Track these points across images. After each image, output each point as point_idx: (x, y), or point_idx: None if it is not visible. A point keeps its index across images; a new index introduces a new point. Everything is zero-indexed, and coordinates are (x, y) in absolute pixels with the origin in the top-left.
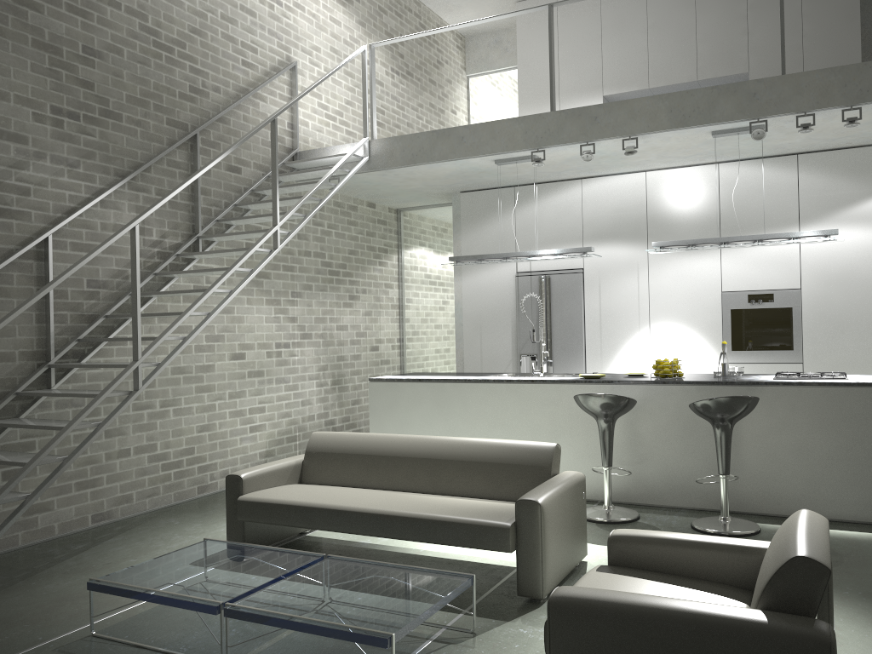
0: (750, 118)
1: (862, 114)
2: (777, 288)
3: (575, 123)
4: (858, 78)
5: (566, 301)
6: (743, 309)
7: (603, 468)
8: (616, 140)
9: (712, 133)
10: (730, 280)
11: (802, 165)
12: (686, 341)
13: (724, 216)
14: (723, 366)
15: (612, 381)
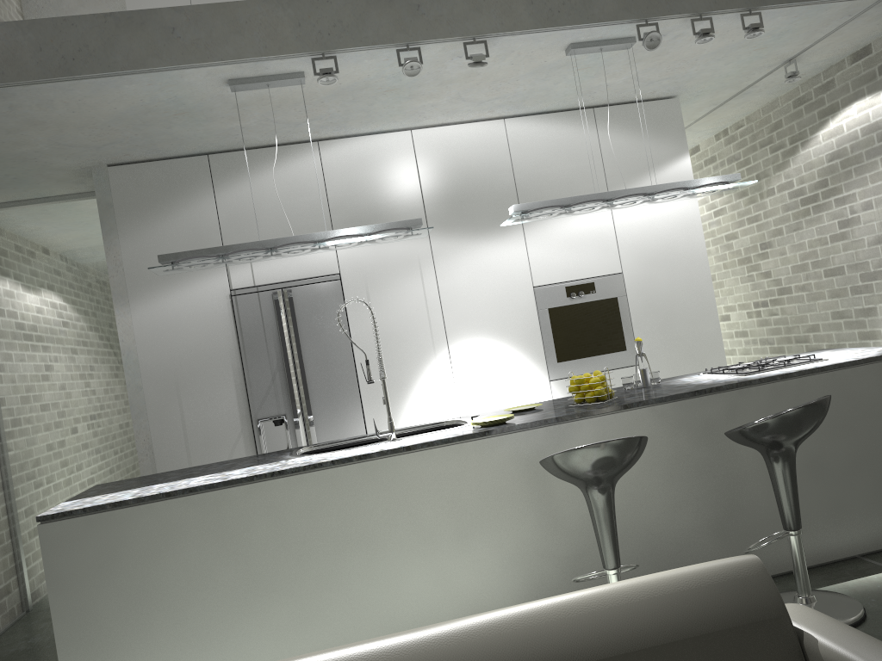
0: (638, 19)
1: (733, 32)
2: (596, 274)
3: (385, 12)
4: None
5: (322, 326)
6: (563, 306)
7: (610, 573)
8: (446, 48)
9: (572, 46)
10: (541, 270)
11: (601, 121)
12: (500, 359)
13: (521, 187)
14: (644, 373)
15: (547, 421)
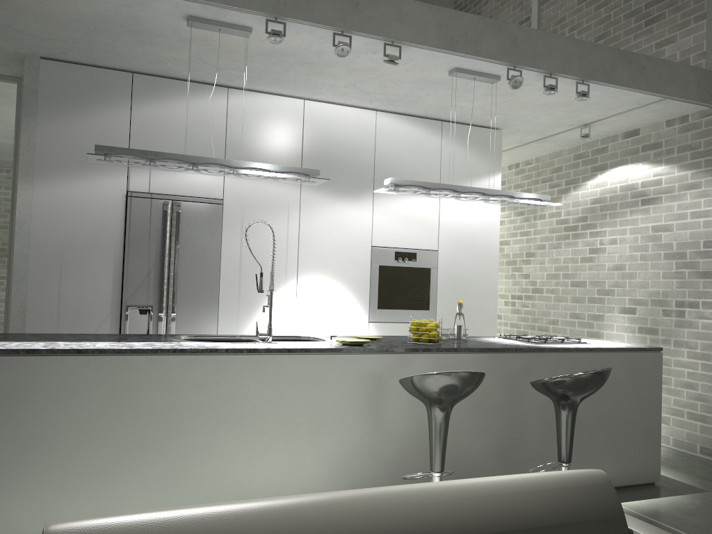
0: (510, 64)
1: (563, 93)
2: (419, 247)
3: (331, 1)
4: (591, 56)
5: (200, 239)
6: (390, 266)
7: (435, 475)
8: (368, 43)
9: (456, 69)
10: (380, 235)
11: (445, 132)
12: (335, 297)
13: (378, 167)
14: (460, 328)
15: (398, 350)
